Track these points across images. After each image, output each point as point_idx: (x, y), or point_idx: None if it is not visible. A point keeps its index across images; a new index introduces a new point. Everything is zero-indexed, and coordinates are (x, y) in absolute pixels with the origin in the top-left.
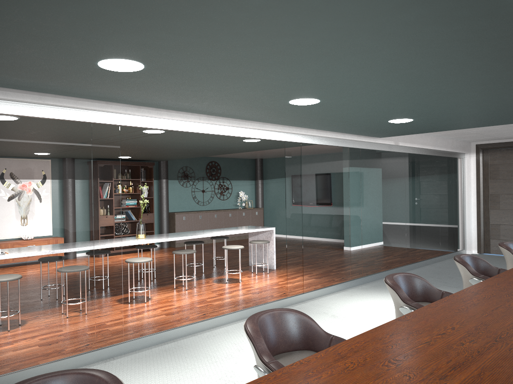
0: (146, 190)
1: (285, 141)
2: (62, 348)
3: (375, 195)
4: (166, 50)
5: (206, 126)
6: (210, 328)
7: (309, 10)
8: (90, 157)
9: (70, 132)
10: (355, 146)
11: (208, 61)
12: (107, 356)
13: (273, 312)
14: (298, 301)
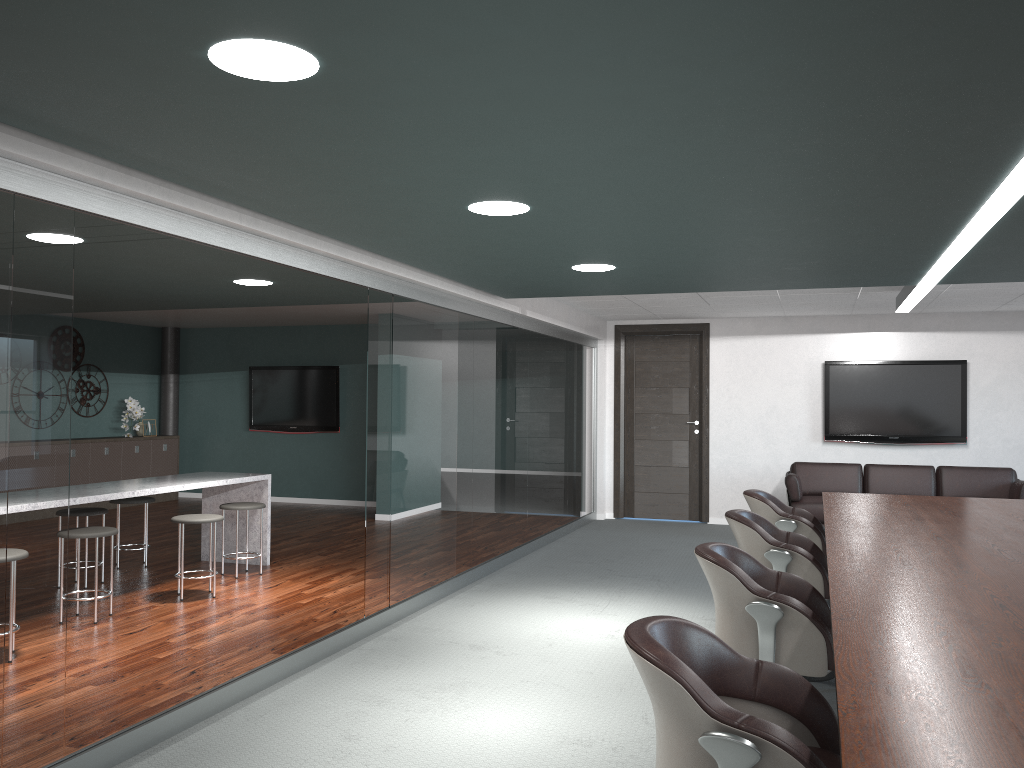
0: None
1: (370, 289)
2: None
3: (492, 408)
4: (427, 46)
5: (244, 238)
6: (239, 700)
7: (810, 26)
8: (8, 282)
9: None
10: (468, 311)
11: (467, 90)
12: None
13: (653, 624)
14: (382, 625)
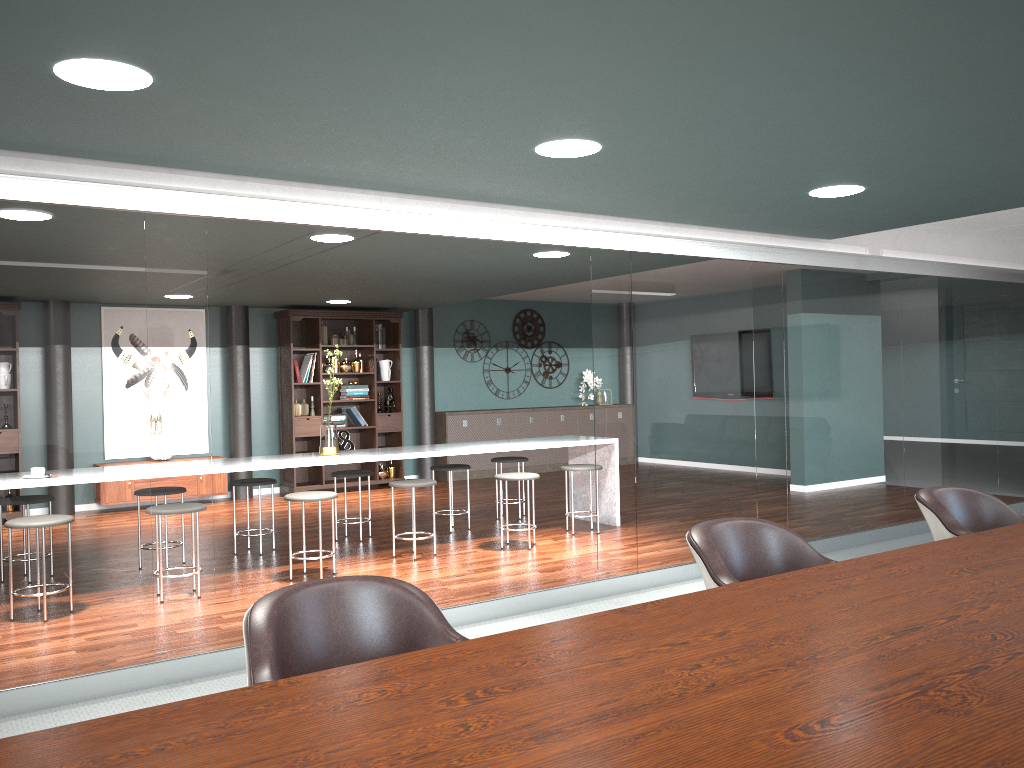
0: (388, 367)
1: (592, 249)
2: (84, 654)
3: (823, 366)
4: (149, 28)
5: (399, 218)
6: None
7: None
8: (141, 280)
9: (99, 230)
10: (768, 259)
11: (264, 53)
12: (180, 677)
13: (341, 582)
14: (623, 590)
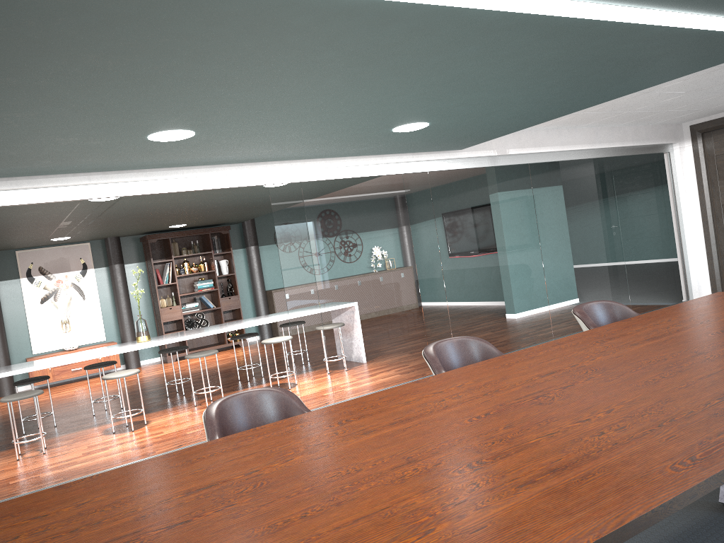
0: (225, 265)
1: (270, 185)
2: None
3: (471, 239)
4: None
5: (109, 187)
6: None
7: None
8: None
9: None
10: (415, 170)
11: None
12: None
13: None
14: None
